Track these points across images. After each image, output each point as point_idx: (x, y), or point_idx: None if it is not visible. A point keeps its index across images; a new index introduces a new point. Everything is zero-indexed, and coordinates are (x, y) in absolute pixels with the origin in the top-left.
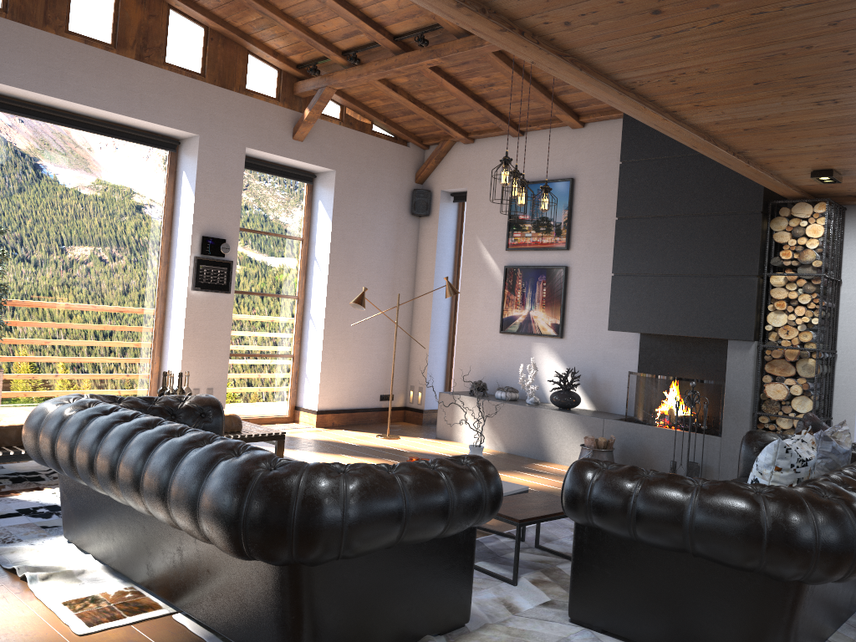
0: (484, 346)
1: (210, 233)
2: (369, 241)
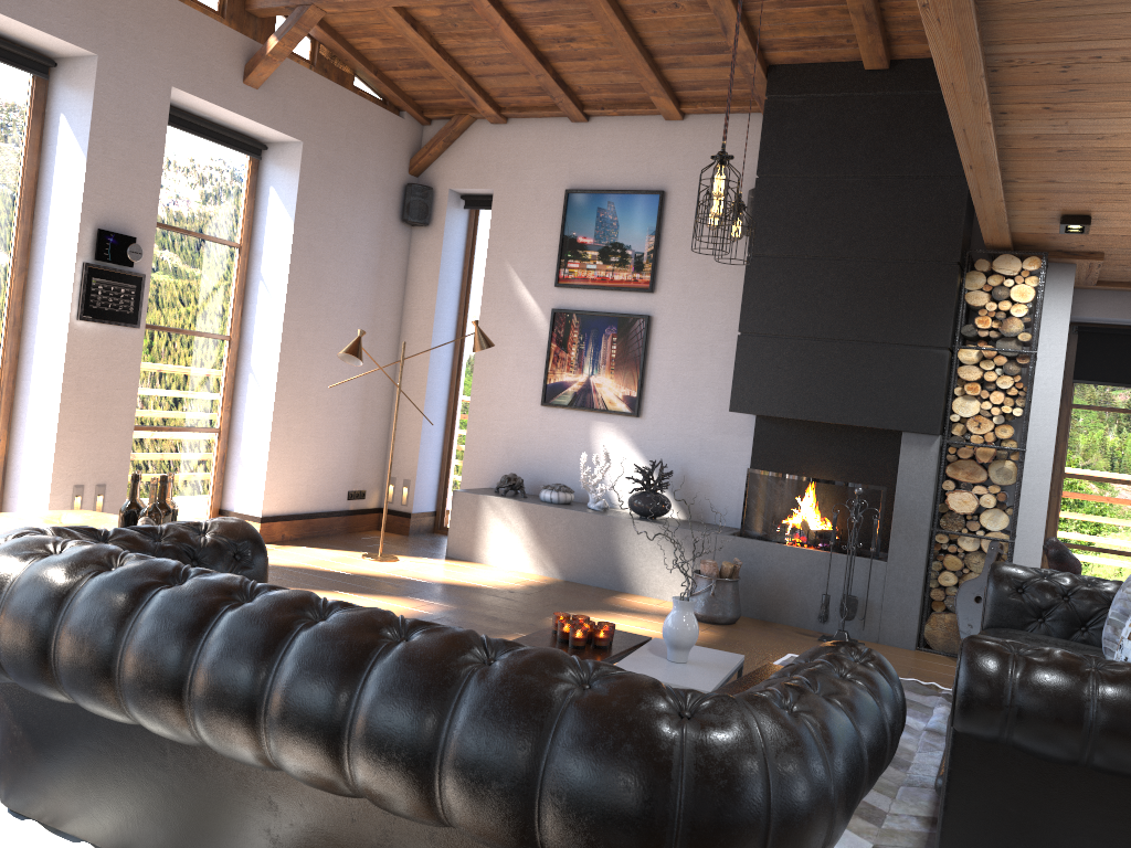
0: (514, 423)
1: (110, 225)
2: (344, 257)
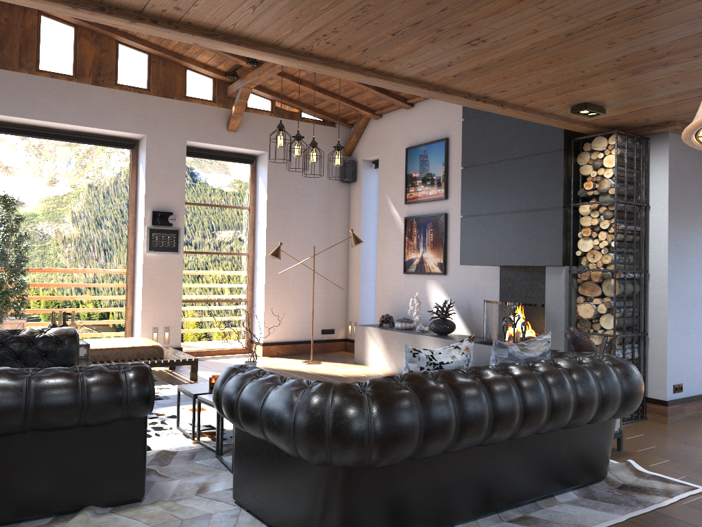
0: (394, 285)
1: (160, 208)
2: (302, 205)
